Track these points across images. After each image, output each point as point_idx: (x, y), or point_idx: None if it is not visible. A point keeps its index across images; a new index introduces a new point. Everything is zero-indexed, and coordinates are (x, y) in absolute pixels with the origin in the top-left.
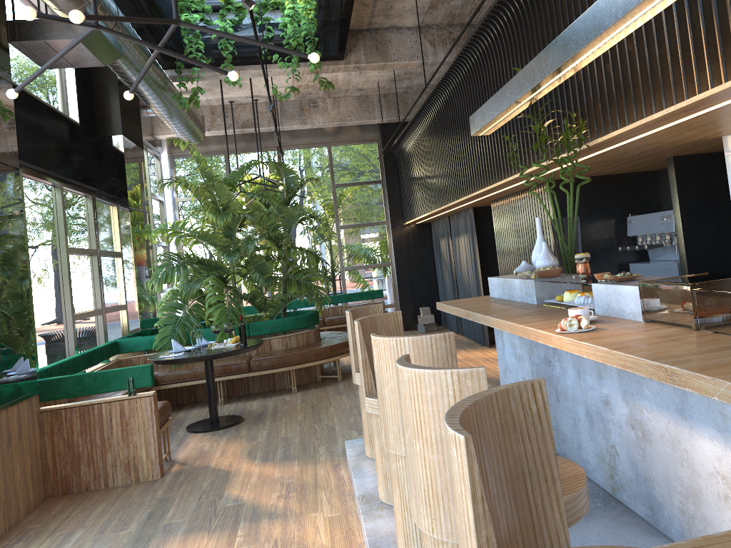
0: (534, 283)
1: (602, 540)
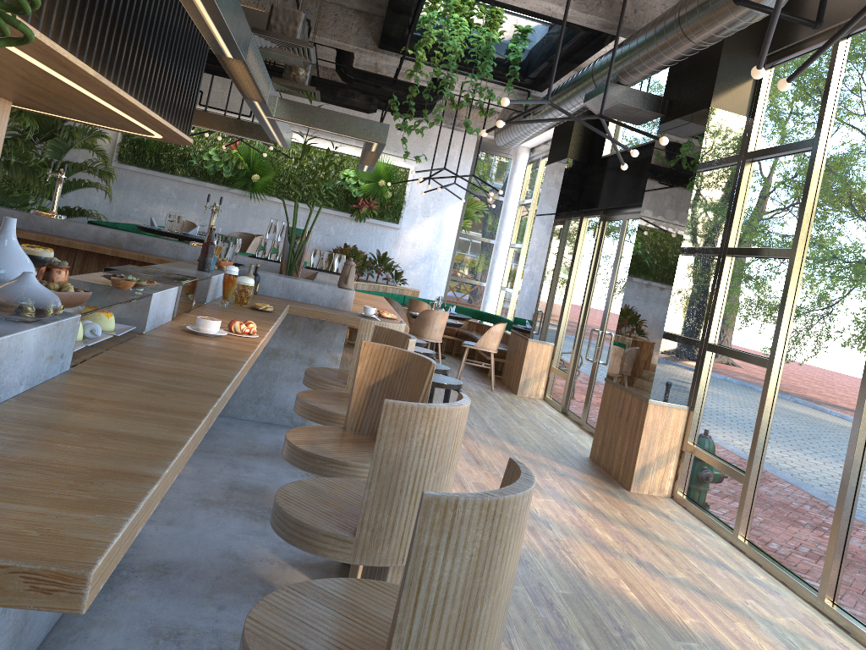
0: (79, 322)
1: (183, 543)
